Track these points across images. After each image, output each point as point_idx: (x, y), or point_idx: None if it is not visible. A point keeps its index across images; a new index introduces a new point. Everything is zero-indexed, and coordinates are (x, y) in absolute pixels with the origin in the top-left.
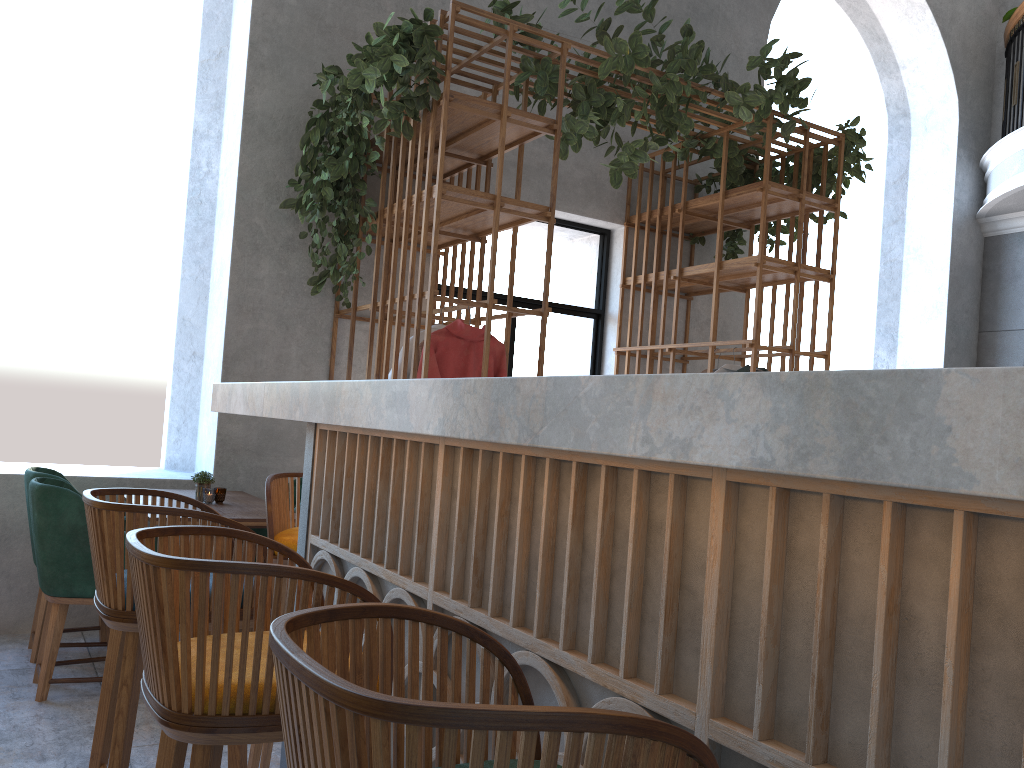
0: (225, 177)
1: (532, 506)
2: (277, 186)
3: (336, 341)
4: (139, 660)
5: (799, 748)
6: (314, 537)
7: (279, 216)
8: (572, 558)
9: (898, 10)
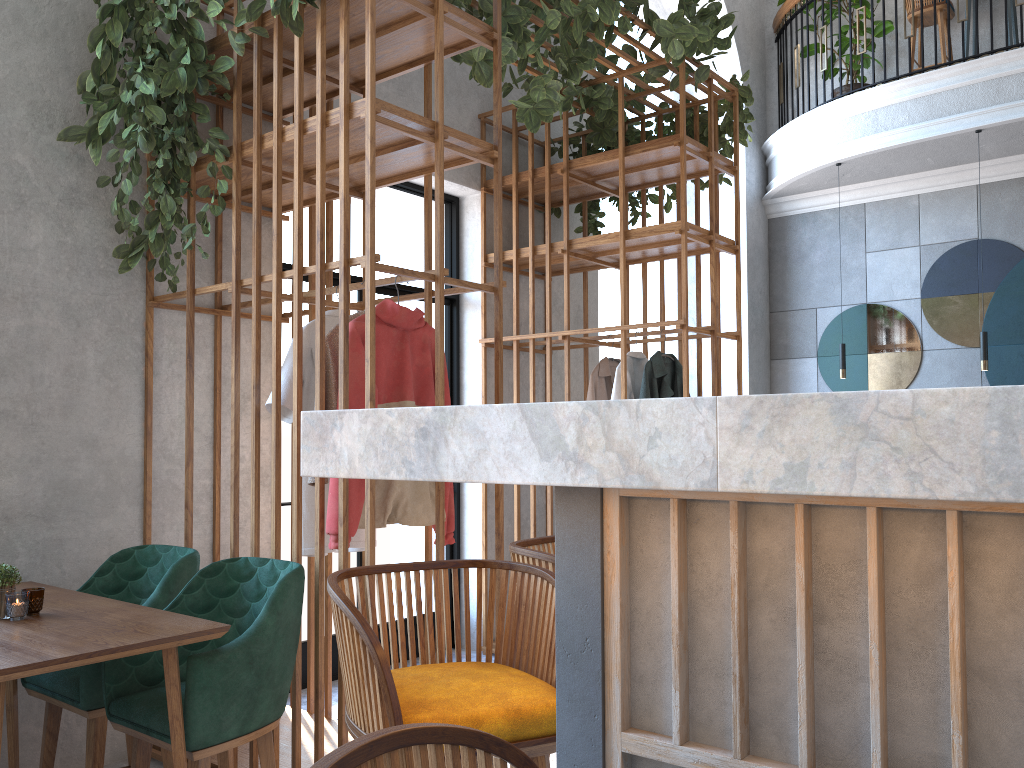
0: None
1: None
2: (48, 107)
3: (153, 341)
4: None
5: None
6: (644, 740)
7: (54, 153)
8: None
9: None
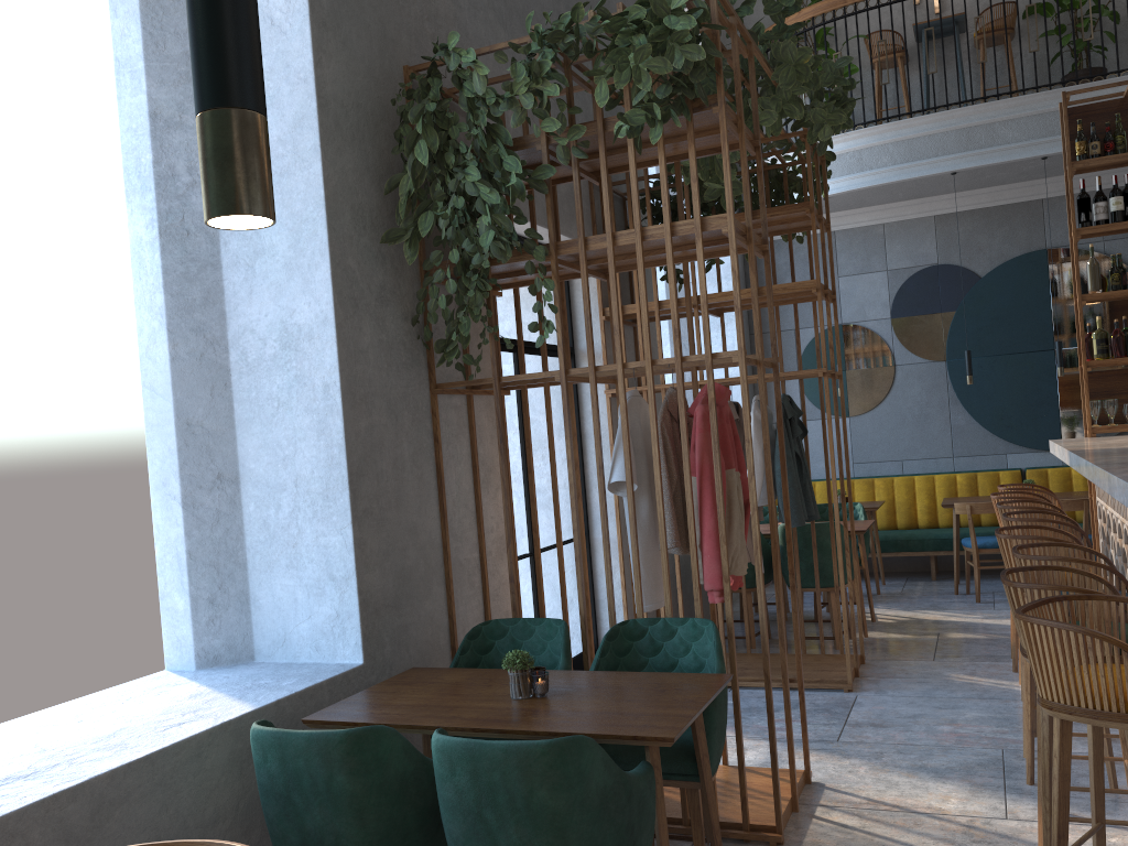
0: None
1: None
2: (361, 209)
3: (440, 427)
4: None
5: None
6: None
7: (368, 254)
8: None
9: None
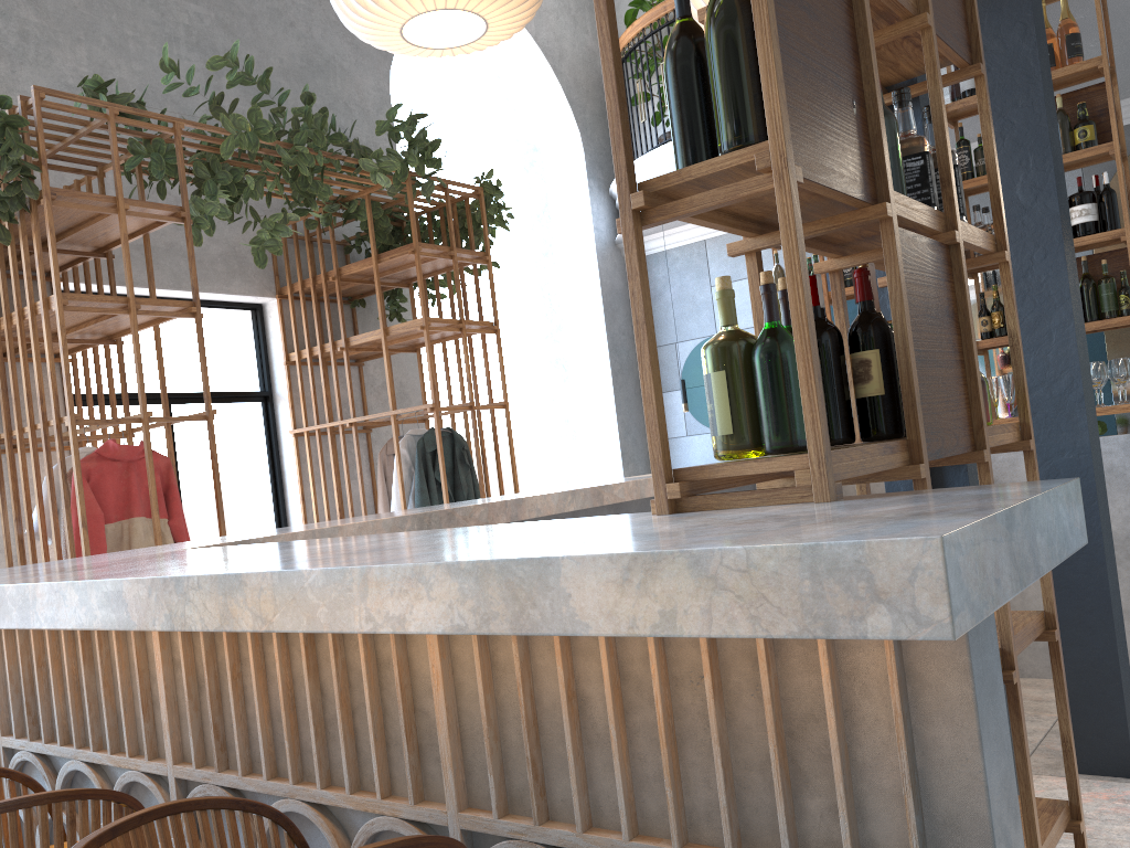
0: None
1: (264, 664)
2: None
3: None
4: None
5: (528, 815)
6: (7, 739)
7: None
8: (314, 705)
9: (511, 49)
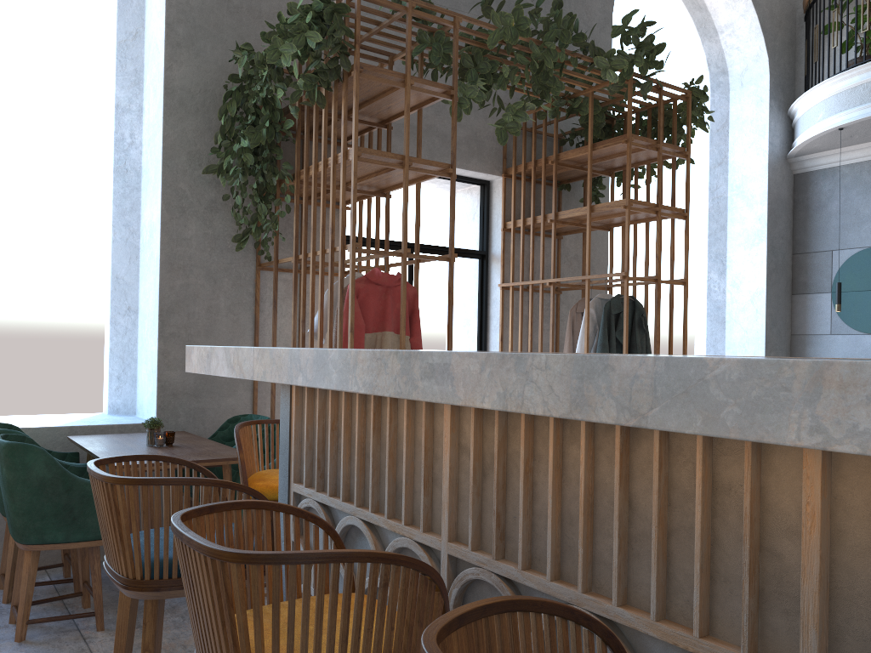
0: (149, 147)
1: (561, 464)
2: (198, 154)
3: (259, 291)
4: (159, 625)
5: None
6: (297, 486)
7: (202, 181)
8: (621, 517)
9: None
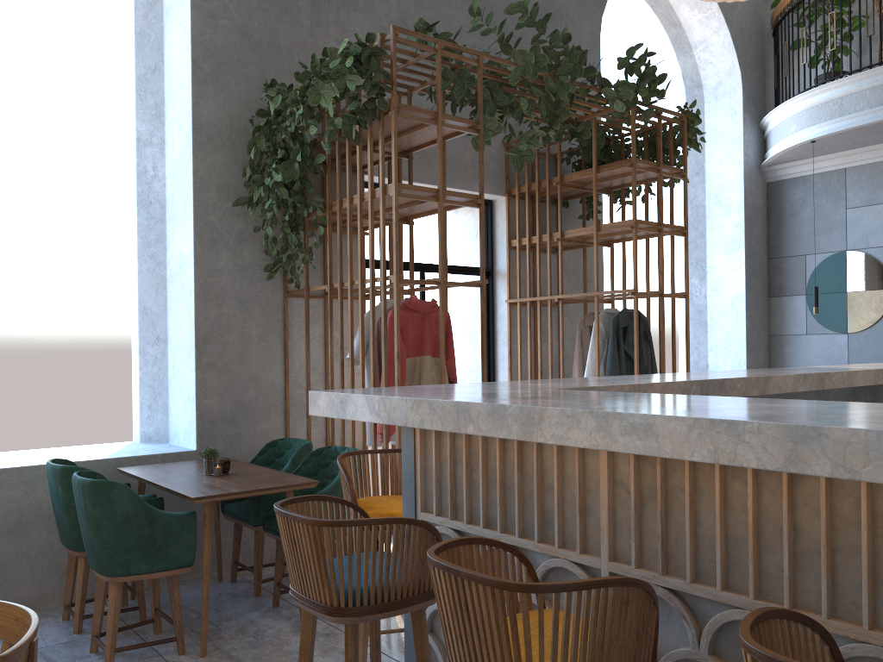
0: (175, 180)
1: (725, 496)
2: (227, 186)
3: (288, 317)
4: (357, 645)
5: None
6: (426, 515)
7: (231, 213)
8: (789, 539)
9: (690, 1)
